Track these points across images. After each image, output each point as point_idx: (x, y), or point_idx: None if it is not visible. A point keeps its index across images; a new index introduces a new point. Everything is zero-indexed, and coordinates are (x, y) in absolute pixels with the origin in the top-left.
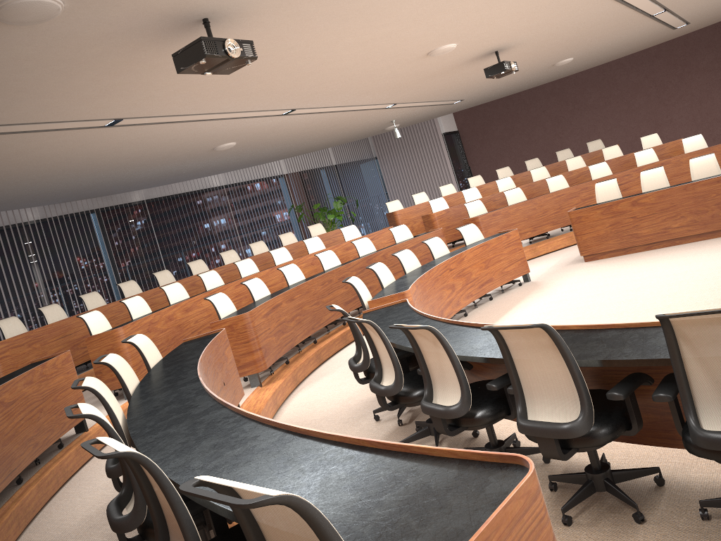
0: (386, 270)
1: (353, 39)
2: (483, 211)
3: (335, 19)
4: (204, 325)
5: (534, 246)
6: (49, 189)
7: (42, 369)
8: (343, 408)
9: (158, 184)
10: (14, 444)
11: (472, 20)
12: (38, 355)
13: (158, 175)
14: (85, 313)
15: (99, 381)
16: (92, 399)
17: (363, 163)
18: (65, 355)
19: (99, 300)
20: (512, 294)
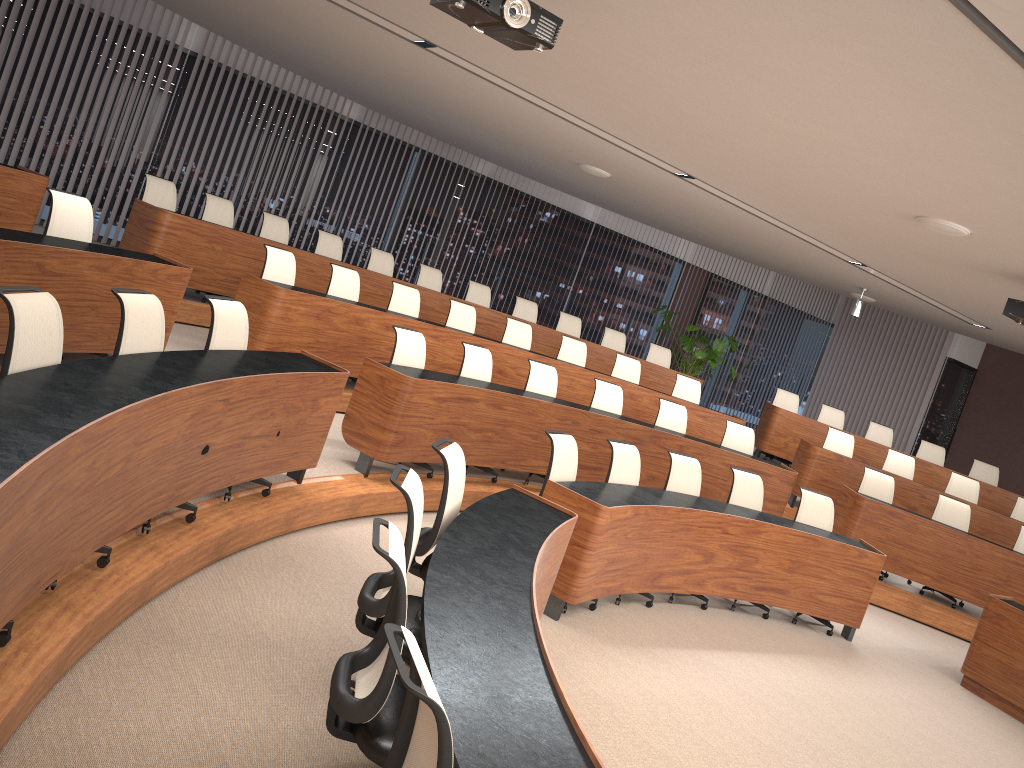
0: (634, 462)
1: (775, 118)
2: (885, 497)
3: (737, 67)
4: None
5: (921, 601)
6: (367, 90)
7: (133, 266)
8: None
9: (510, 168)
10: None
11: (1000, 206)
12: (212, 258)
13: (507, 156)
14: (276, 248)
15: (54, 308)
16: None
17: (808, 320)
18: (180, 271)
19: (336, 250)
20: (800, 637)
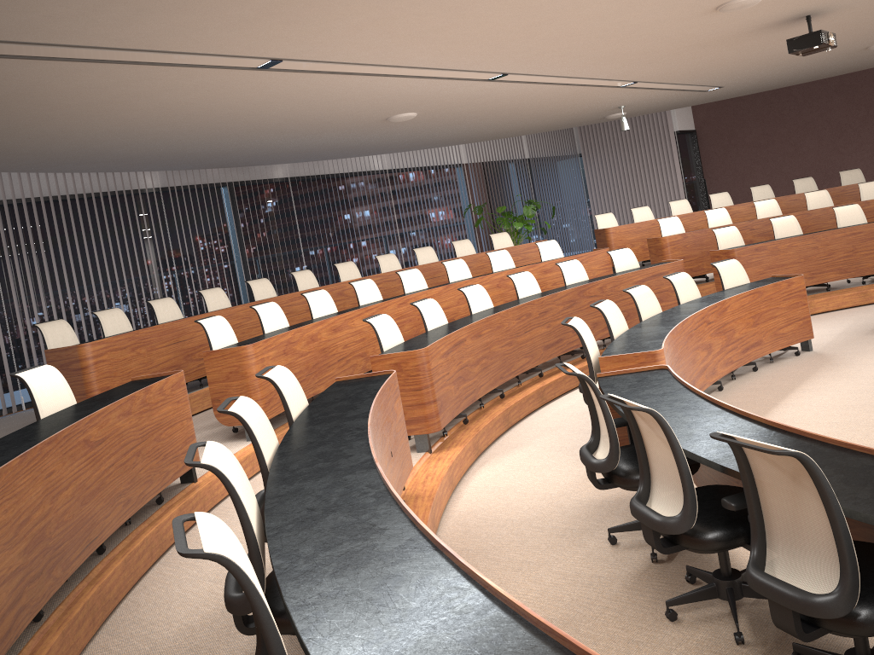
0: (617, 312)
1: None
2: (738, 243)
3: None
4: (355, 351)
5: (809, 299)
6: (175, 150)
7: (145, 395)
8: (553, 510)
9: (307, 158)
10: (97, 502)
11: None
12: (142, 363)
13: (309, 147)
14: (206, 318)
15: (226, 451)
16: (204, 430)
17: (563, 160)
18: (177, 377)
19: (223, 299)
20: (788, 368)
